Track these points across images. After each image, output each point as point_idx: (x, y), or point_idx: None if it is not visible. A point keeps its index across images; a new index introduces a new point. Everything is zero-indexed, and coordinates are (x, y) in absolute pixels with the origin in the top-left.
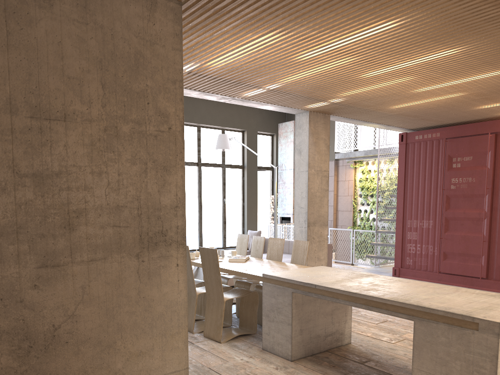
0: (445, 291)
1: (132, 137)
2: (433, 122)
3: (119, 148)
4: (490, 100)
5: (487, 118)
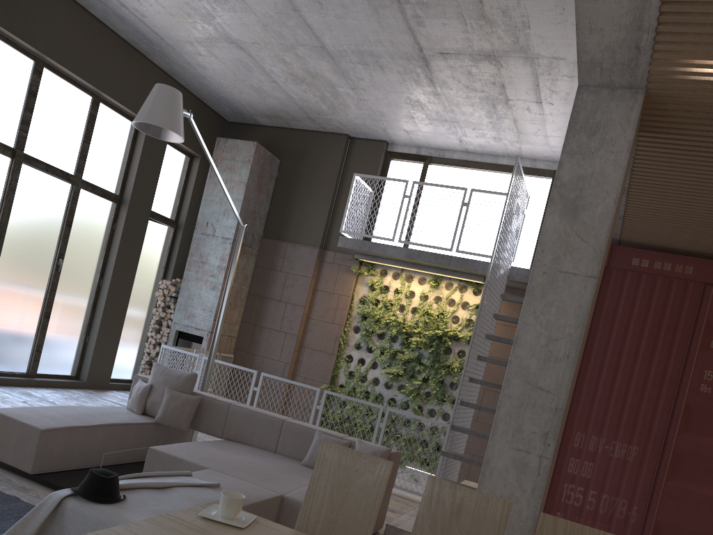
0: None
1: None
2: (709, 241)
3: None
4: None
5: None
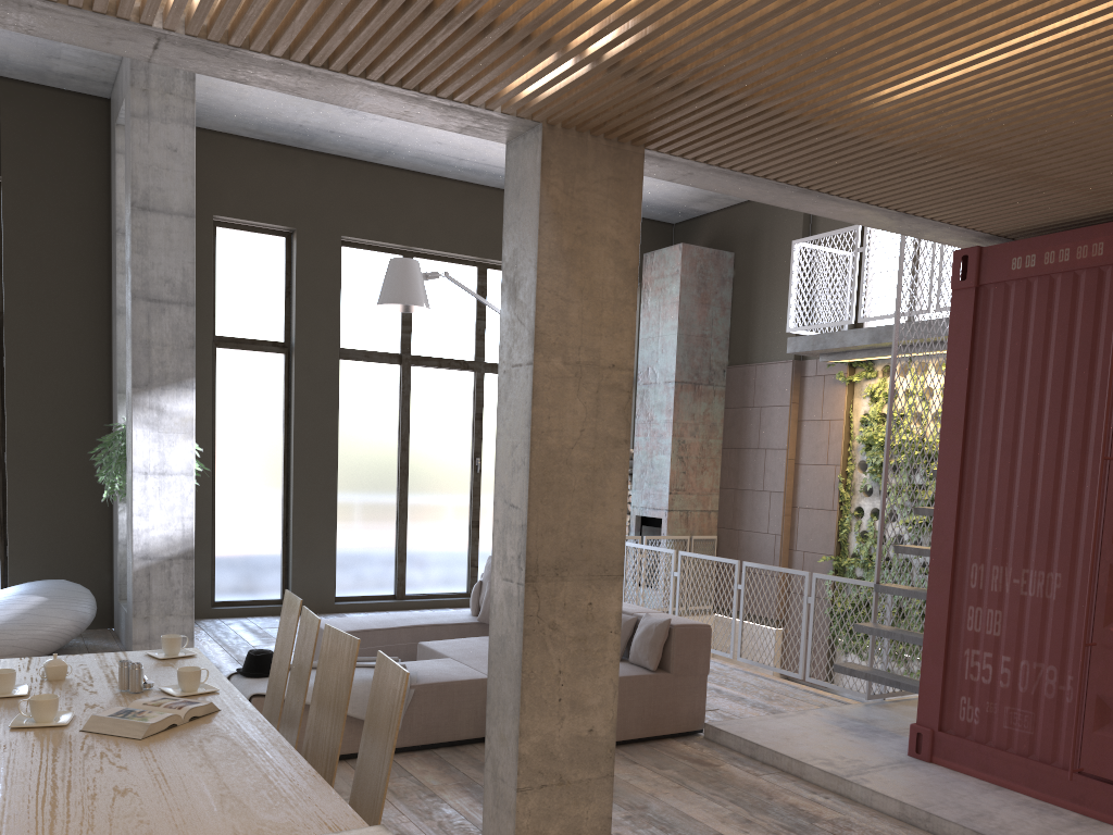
0: None
1: None
2: (1078, 196)
3: None
4: None
5: None
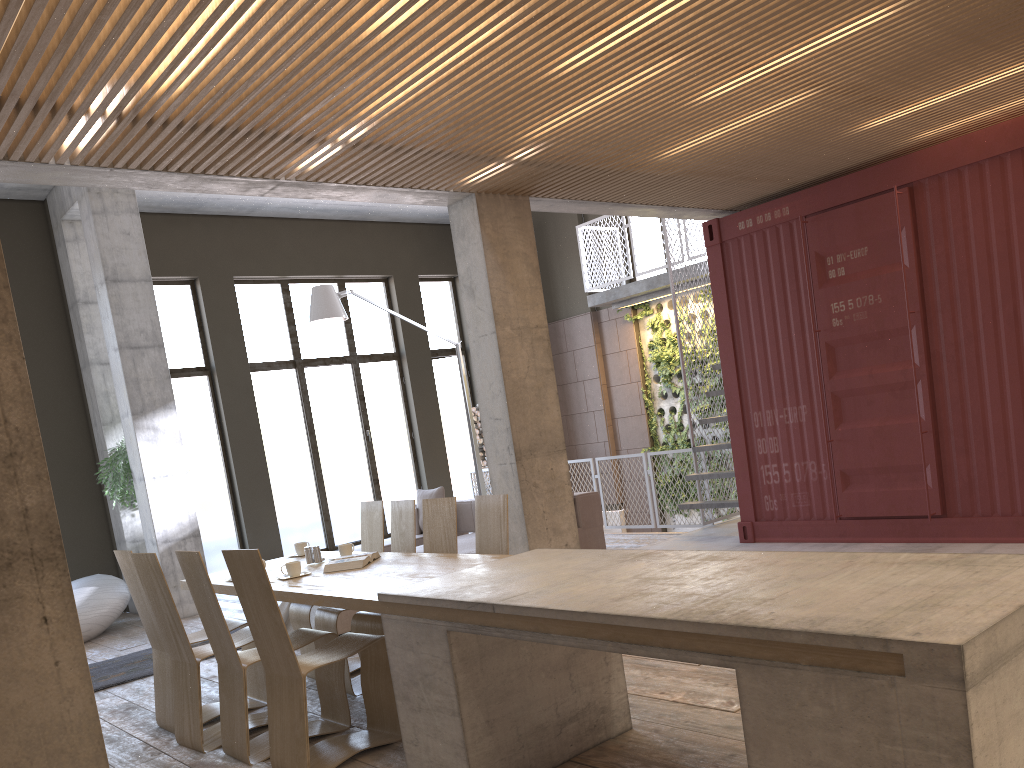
0: (819, 569)
1: None
2: (769, 183)
3: None
4: (881, 104)
5: (885, 155)
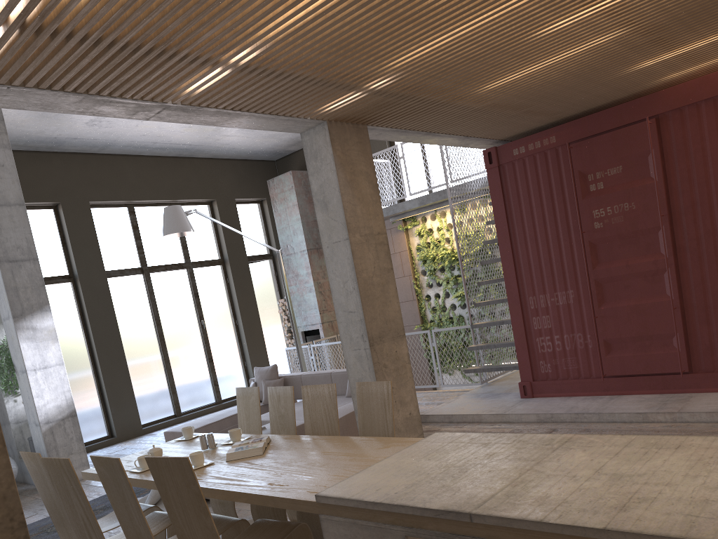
0: None
1: None
2: (543, 117)
3: None
4: (661, 46)
5: (633, 94)
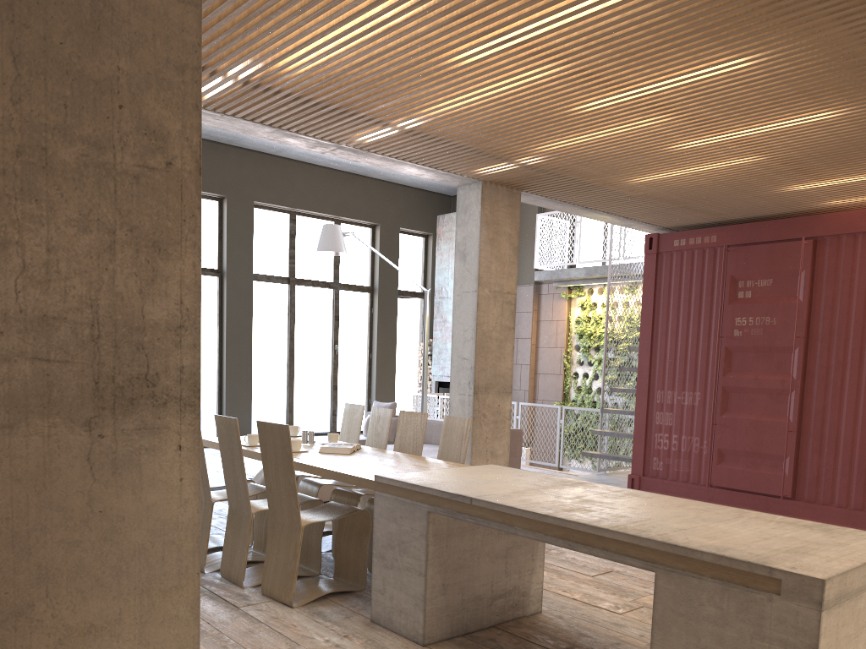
0: (717, 516)
1: (82, 175)
2: (705, 215)
3: (52, 194)
4: (808, 175)
5: (799, 211)
